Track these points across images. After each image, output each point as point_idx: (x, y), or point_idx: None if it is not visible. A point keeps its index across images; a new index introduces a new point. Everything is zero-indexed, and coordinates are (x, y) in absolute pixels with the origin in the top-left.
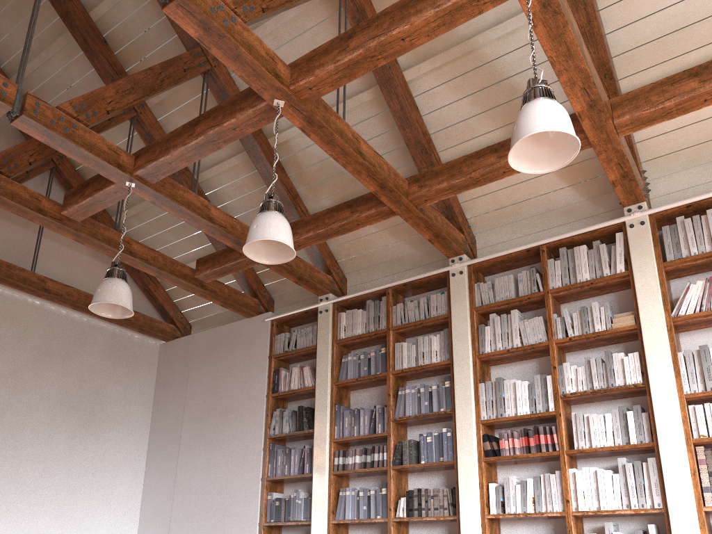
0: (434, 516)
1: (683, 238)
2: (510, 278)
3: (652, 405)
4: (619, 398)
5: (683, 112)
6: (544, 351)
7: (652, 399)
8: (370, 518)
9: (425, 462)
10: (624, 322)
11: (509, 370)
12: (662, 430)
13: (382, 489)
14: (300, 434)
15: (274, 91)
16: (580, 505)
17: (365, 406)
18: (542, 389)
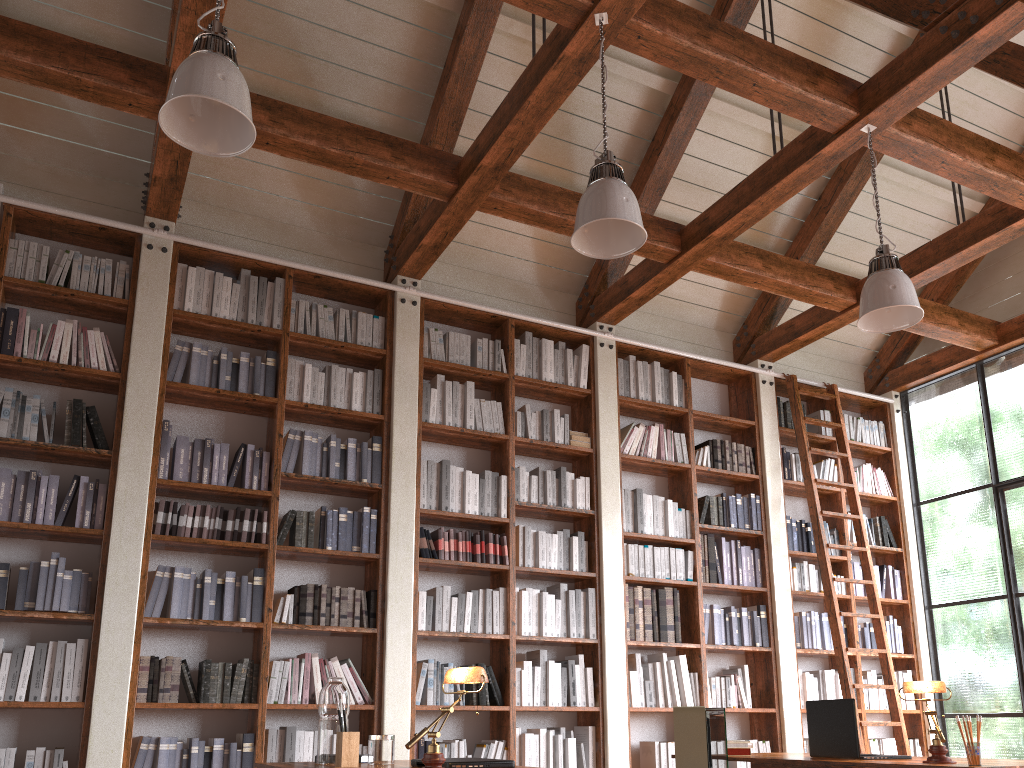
0: (344, 627)
1: (633, 378)
2: (467, 339)
3: (598, 535)
4: (546, 518)
5: (736, 281)
6: (487, 444)
7: (602, 530)
8: (224, 620)
9: (334, 548)
10: (582, 442)
11: (430, 451)
12: (608, 562)
13: (256, 578)
14: (72, 452)
15: (621, 7)
16: (523, 629)
17: (191, 436)
18: (493, 489)
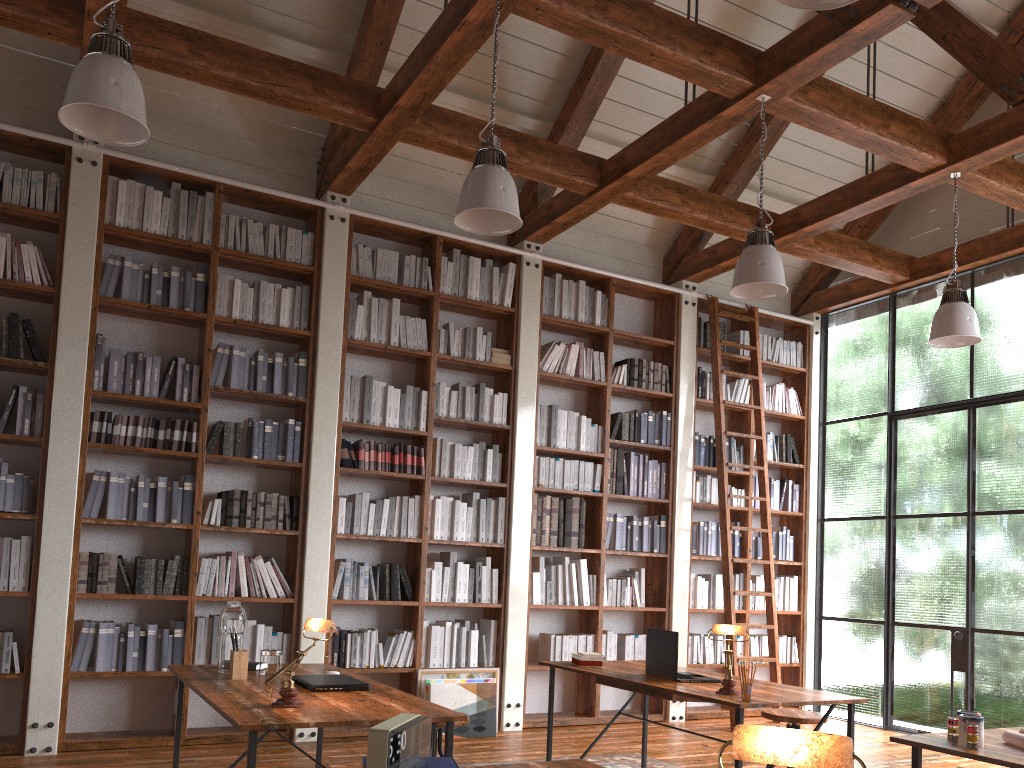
0: (268, 530)
1: (558, 297)
2: (395, 256)
3: (512, 448)
4: (466, 429)
5: (655, 214)
6: (412, 358)
7: (516, 444)
8: (156, 521)
9: (260, 457)
10: (502, 360)
11: (357, 363)
12: (519, 474)
13: (186, 484)
14: (10, 363)
15: None
16: (436, 533)
17: (125, 345)
18: (414, 404)
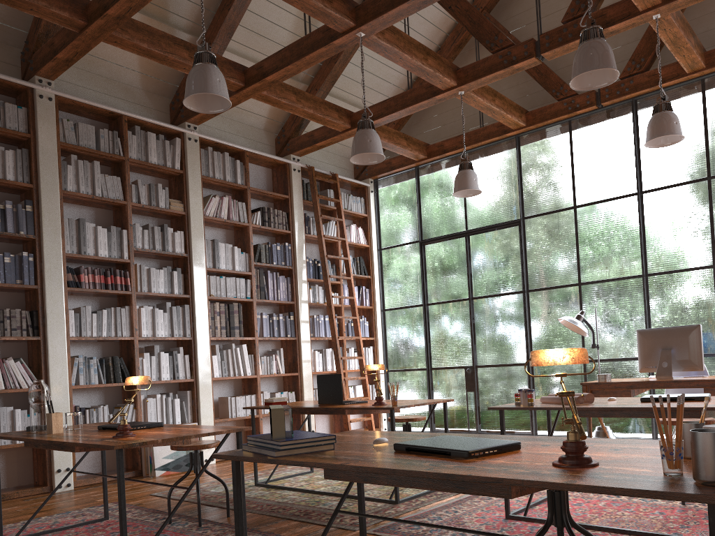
0: (16, 337)
1: (211, 163)
2: (92, 129)
3: (190, 270)
4: (154, 258)
5: (279, 107)
6: (111, 206)
7: (193, 267)
8: None
9: (2, 282)
10: (178, 207)
11: (68, 209)
12: (197, 288)
13: None
14: None
15: None
16: (143, 332)
17: None
18: (117, 239)
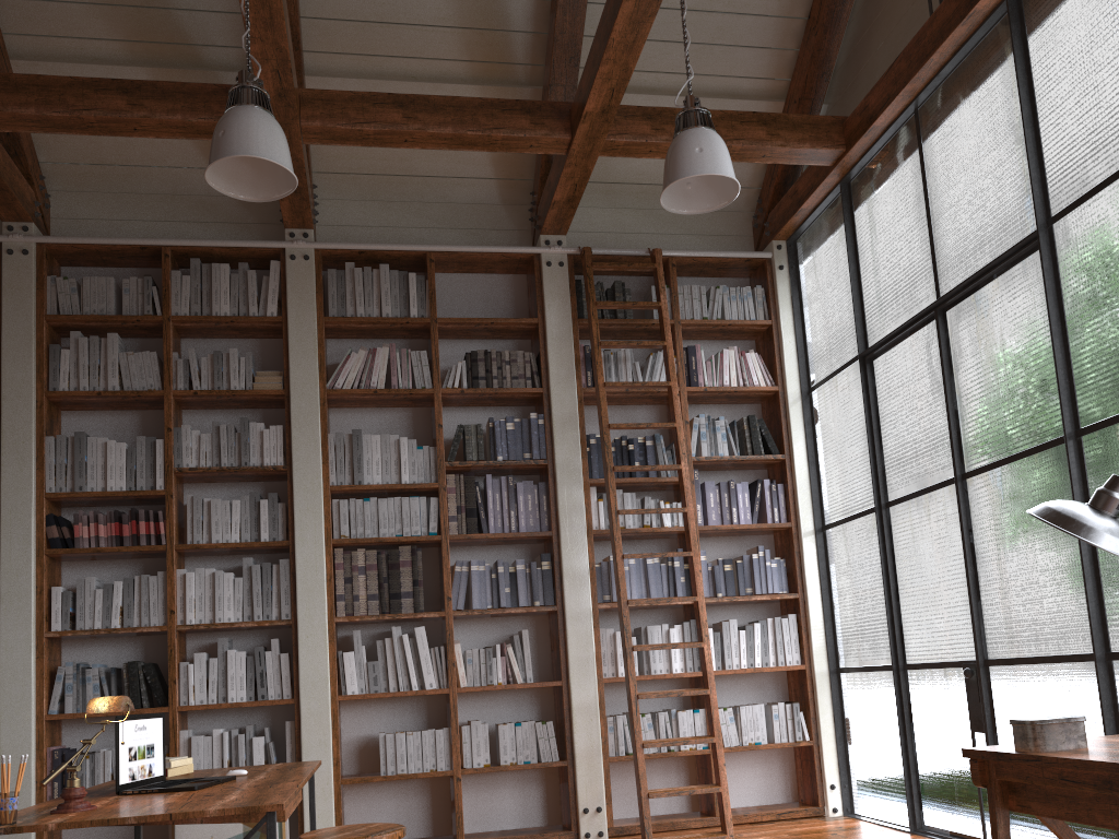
0: None
1: (351, 291)
2: (110, 282)
3: (293, 494)
4: (250, 480)
5: (381, 145)
6: (154, 403)
7: (294, 488)
8: None
9: None
10: (270, 383)
11: (93, 421)
12: (302, 526)
13: None
14: None
15: None
16: (189, 616)
17: None
18: (148, 458)
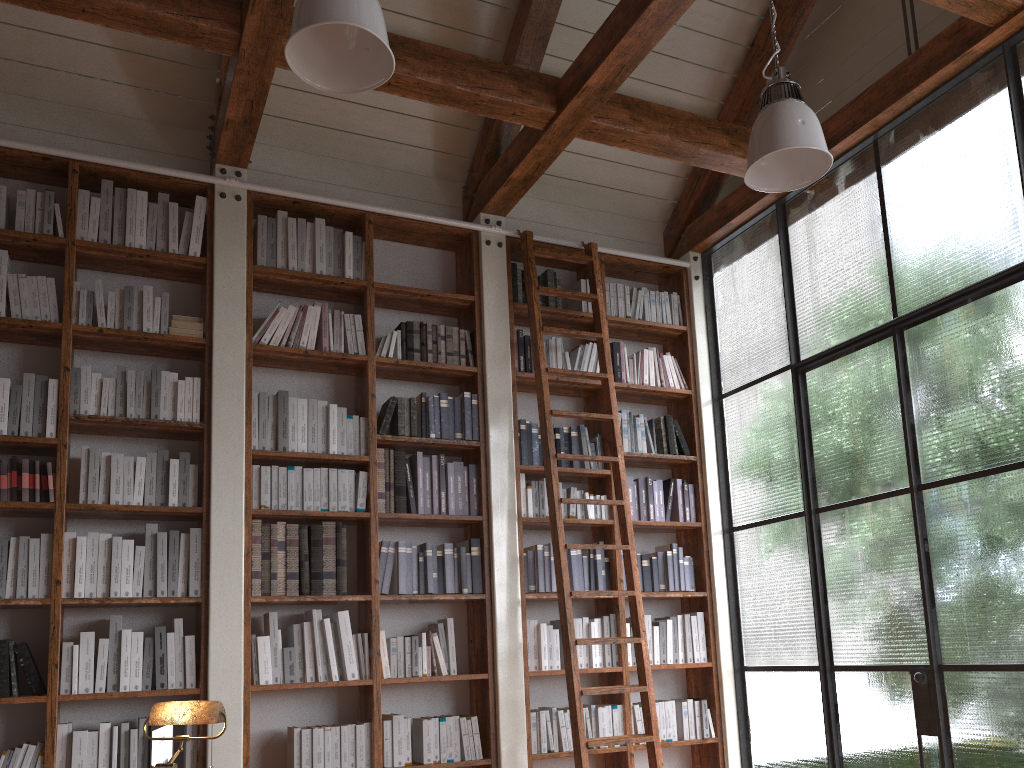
0: None
1: (283, 242)
2: (1, 192)
3: (210, 456)
4: (152, 437)
5: None
6: (44, 337)
7: (213, 448)
8: None
9: None
10: (189, 330)
11: None
12: (220, 492)
13: None
14: None
15: None
16: (78, 589)
17: None
18: (37, 399)
